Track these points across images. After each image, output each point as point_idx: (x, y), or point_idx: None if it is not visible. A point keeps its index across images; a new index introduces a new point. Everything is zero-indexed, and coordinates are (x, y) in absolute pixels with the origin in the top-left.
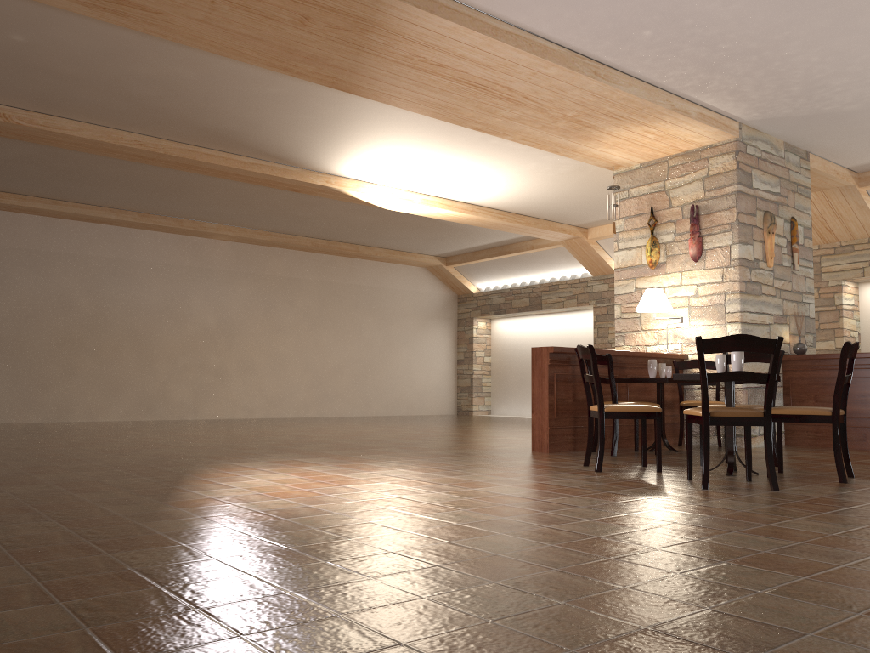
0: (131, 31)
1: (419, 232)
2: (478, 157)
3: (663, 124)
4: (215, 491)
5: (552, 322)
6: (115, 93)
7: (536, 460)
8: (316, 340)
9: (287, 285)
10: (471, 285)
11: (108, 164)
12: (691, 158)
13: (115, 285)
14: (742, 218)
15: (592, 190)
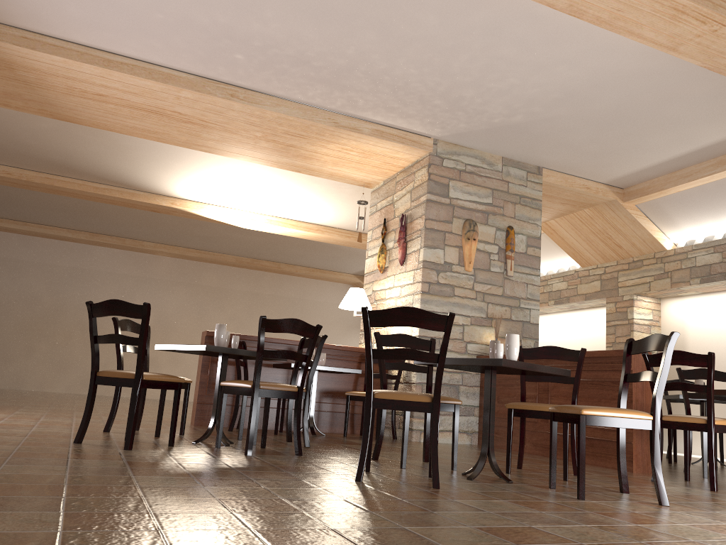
0: None
1: (312, 251)
2: (265, 180)
3: (348, 141)
4: None
5: None
6: None
7: None
8: None
9: (219, 293)
10: None
11: (21, 192)
12: (407, 173)
13: (72, 287)
14: (431, 224)
15: None
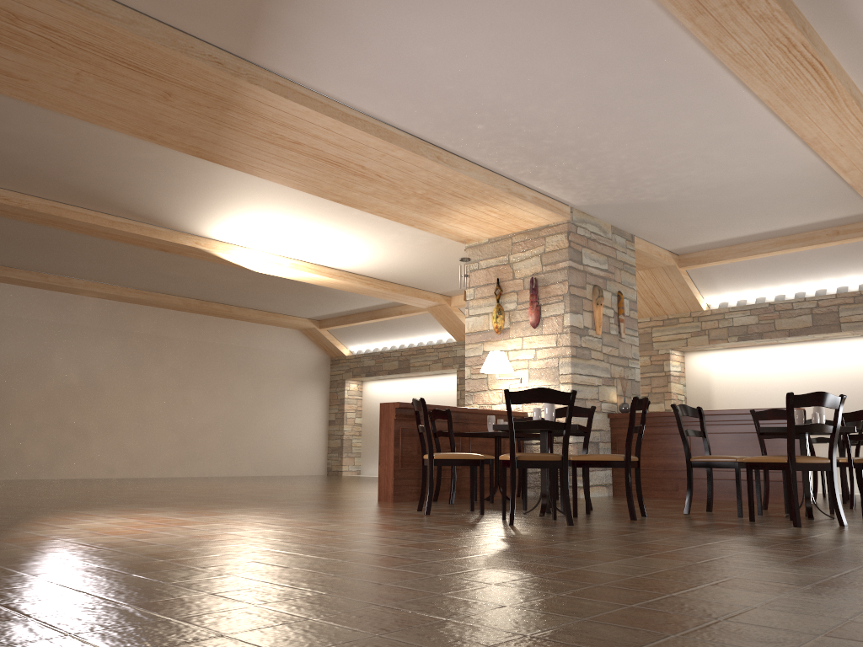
0: None
1: (291, 295)
2: (342, 226)
3: (504, 205)
4: (47, 531)
5: (420, 385)
6: None
7: (377, 507)
8: (184, 399)
9: (157, 343)
10: (344, 347)
11: None
12: (531, 236)
13: None
14: (573, 290)
15: (451, 260)
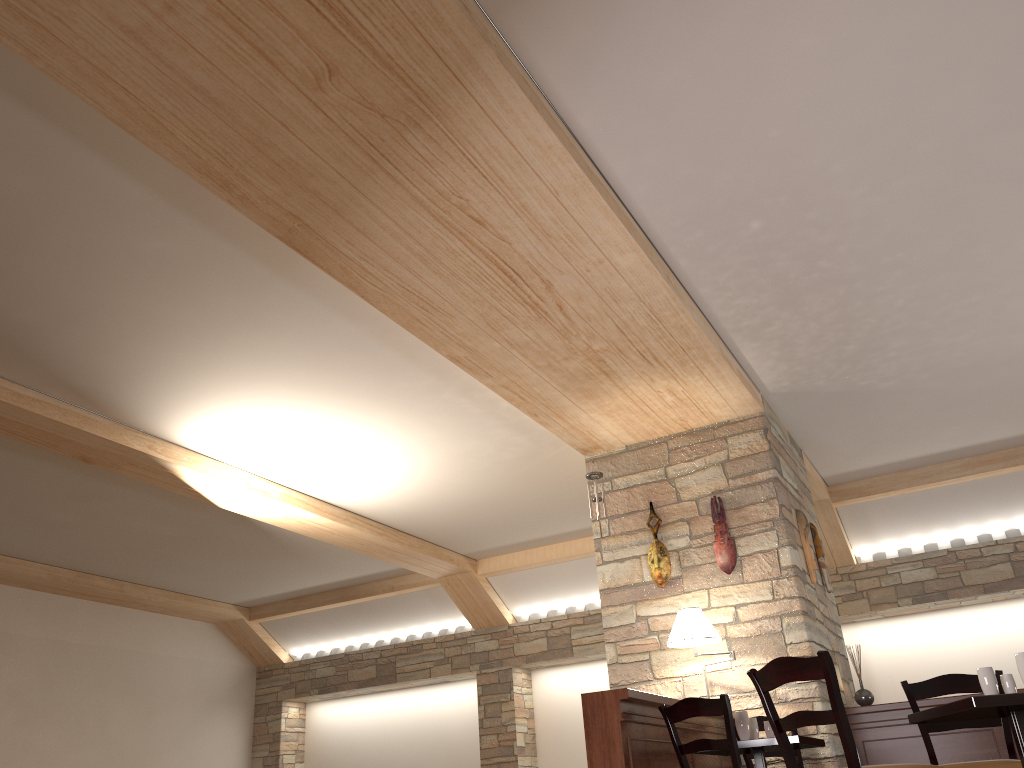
0: None
1: (235, 559)
2: (406, 423)
3: (697, 379)
4: None
5: (406, 702)
6: None
7: None
8: (27, 743)
9: None
10: (282, 650)
11: None
12: (700, 437)
13: None
14: (786, 512)
15: (523, 493)
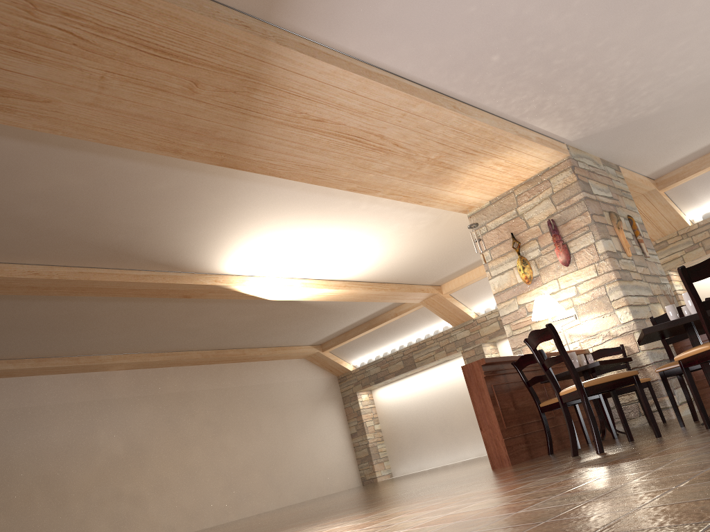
0: (18, 139)
1: (297, 322)
2: (349, 227)
3: (510, 152)
4: None
5: (427, 377)
6: (5, 219)
7: (514, 469)
8: (222, 445)
9: (186, 399)
10: (348, 364)
11: (2, 308)
12: (533, 183)
13: (19, 434)
14: (596, 218)
15: (445, 242)
